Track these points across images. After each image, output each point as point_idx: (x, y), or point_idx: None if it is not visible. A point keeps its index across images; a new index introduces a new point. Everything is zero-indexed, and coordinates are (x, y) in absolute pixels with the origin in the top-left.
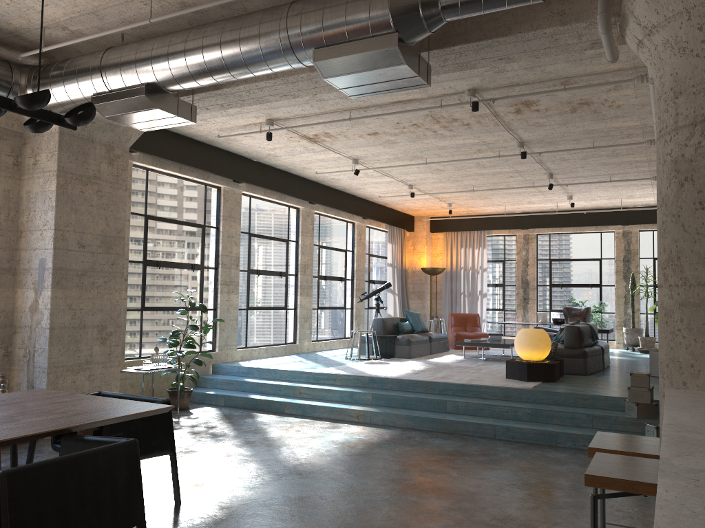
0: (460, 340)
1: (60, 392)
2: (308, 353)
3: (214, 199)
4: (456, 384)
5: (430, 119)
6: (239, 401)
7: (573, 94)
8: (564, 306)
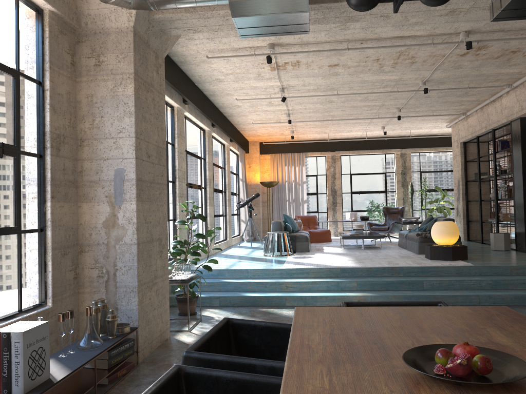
0: (312, 236)
1: (340, 308)
2: (219, 254)
3: (170, 118)
4: (417, 267)
5: (395, 56)
6: (236, 300)
7: (520, 43)
8: (367, 207)
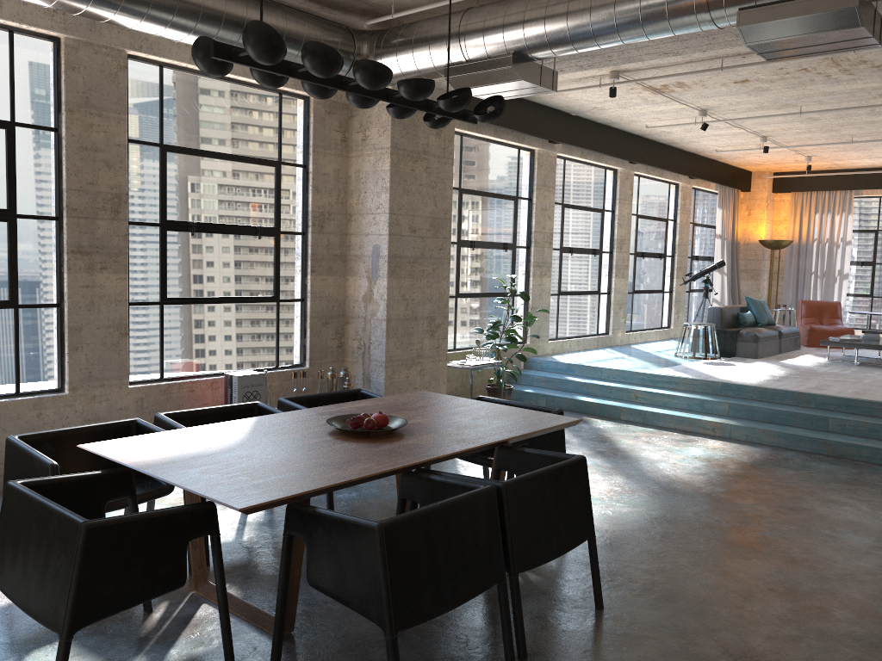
0: (814, 336)
1: (447, 396)
2: (623, 347)
3: (527, 165)
4: (840, 398)
5: (828, 63)
6: (564, 402)
7: None
8: None
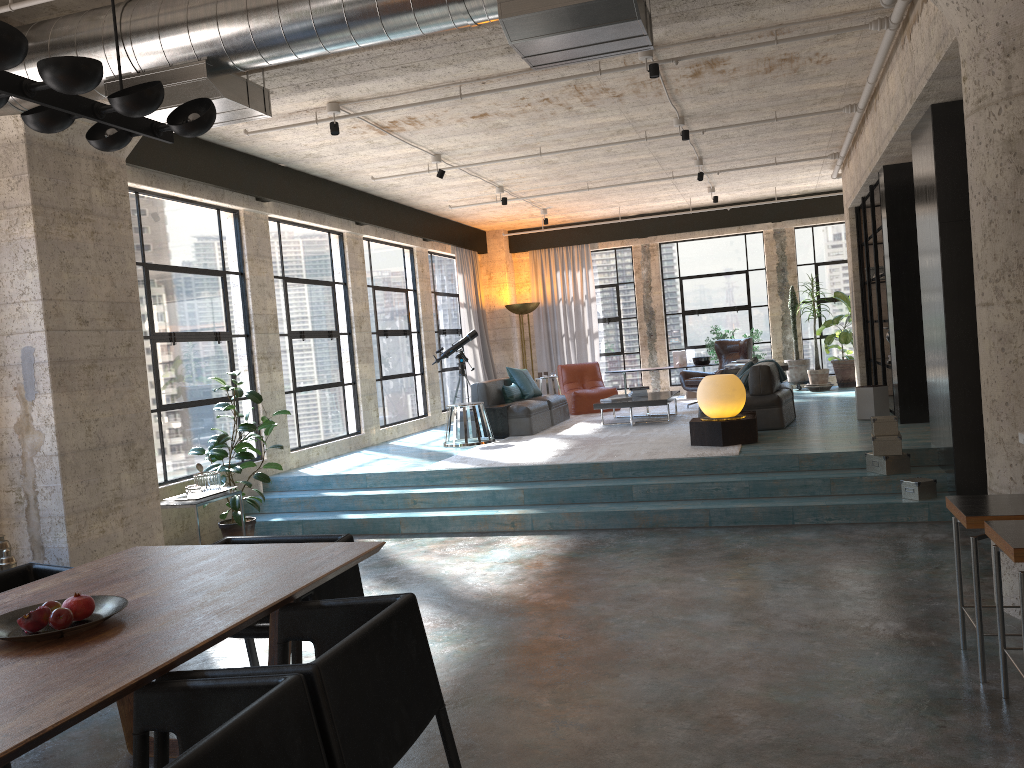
0: (580, 402)
1: (179, 547)
2: (381, 445)
3: (232, 230)
4: (637, 462)
5: (571, 91)
6: (327, 525)
7: (778, 47)
8: (706, 339)
